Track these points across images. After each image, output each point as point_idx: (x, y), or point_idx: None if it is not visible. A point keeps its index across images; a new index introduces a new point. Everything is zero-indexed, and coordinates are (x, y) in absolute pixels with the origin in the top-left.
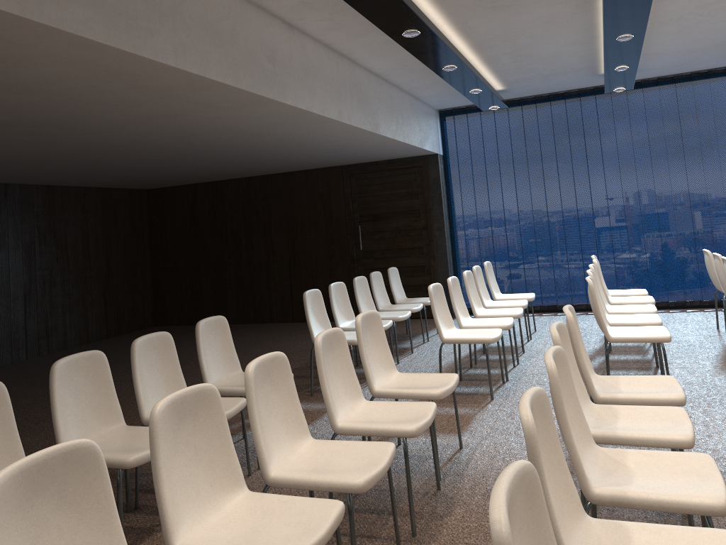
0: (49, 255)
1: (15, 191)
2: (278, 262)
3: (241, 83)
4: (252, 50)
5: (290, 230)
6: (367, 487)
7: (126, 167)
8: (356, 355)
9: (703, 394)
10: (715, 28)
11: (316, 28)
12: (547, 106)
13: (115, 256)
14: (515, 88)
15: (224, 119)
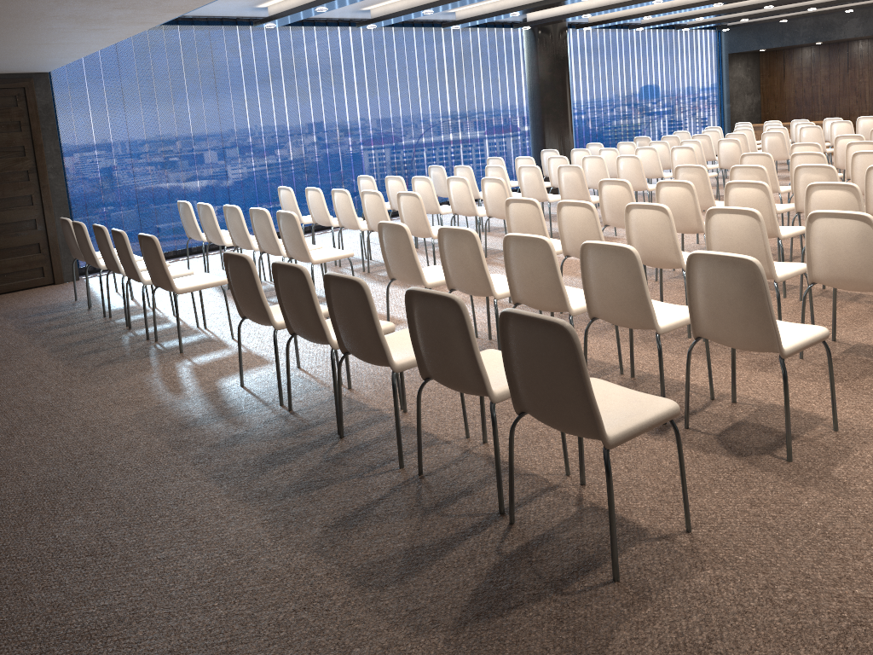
0: None
1: None
2: None
3: None
4: None
5: None
6: None
7: None
8: (130, 316)
9: None
10: None
11: None
12: (175, 30)
13: None
14: None
15: (92, 3)
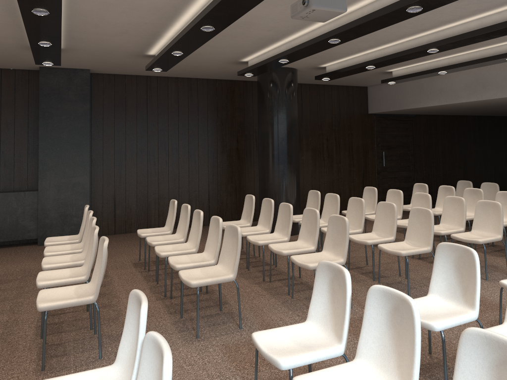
0: None
1: None
2: None
3: None
4: None
5: None
6: None
7: None
8: None
9: None
10: None
11: None
12: None
13: None
14: None
15: None
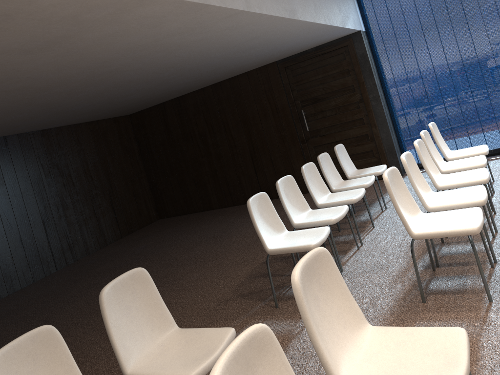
0: (57, 184)
1: (15, 141)
2: (241, 153)
3: None
4: None
5: (245, 126)
6: None
7: (86, 103)
8: None
9: None
10: None
11: None
12: None
13: (114, 173)
14: None
15: (117, 36)
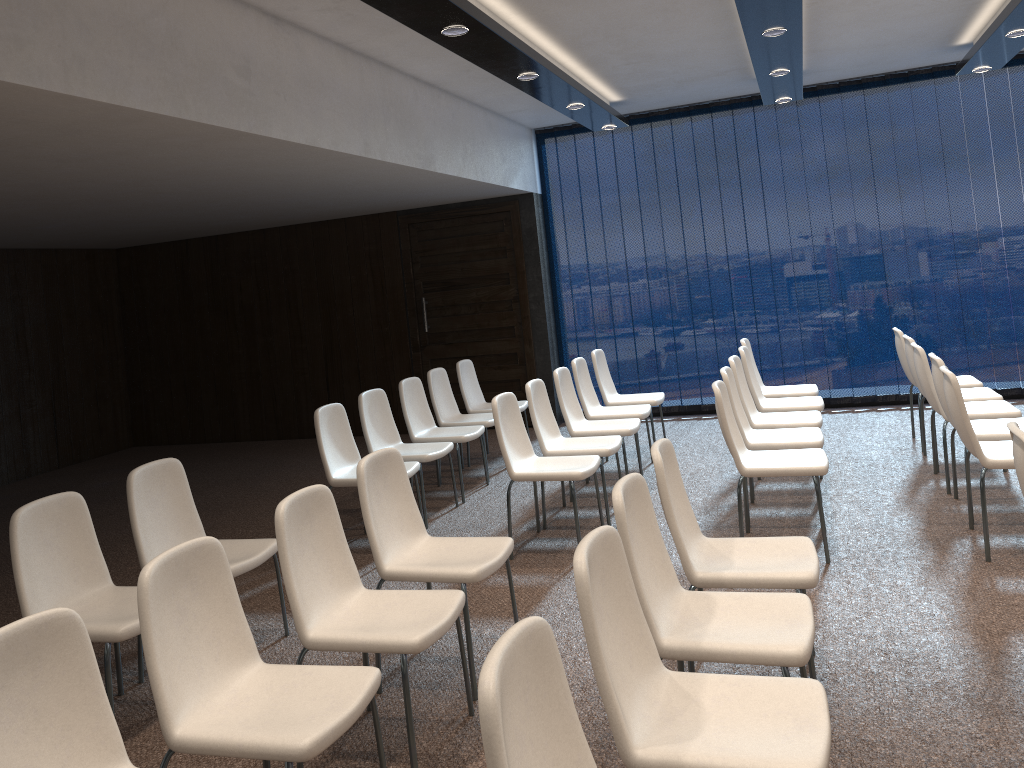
0: None
1: None
2: (308, 351)
3: (189, 111)
4: (208, 59)
5: (325, 306)
6: (316, 751)
7: (66, 223)
8: None
9: (873, 544)
10: (908, 14)
11: (319, 21)
12: (687, 123)
13: (69, 348)
14: (638, 98)
15: (184, 159)
